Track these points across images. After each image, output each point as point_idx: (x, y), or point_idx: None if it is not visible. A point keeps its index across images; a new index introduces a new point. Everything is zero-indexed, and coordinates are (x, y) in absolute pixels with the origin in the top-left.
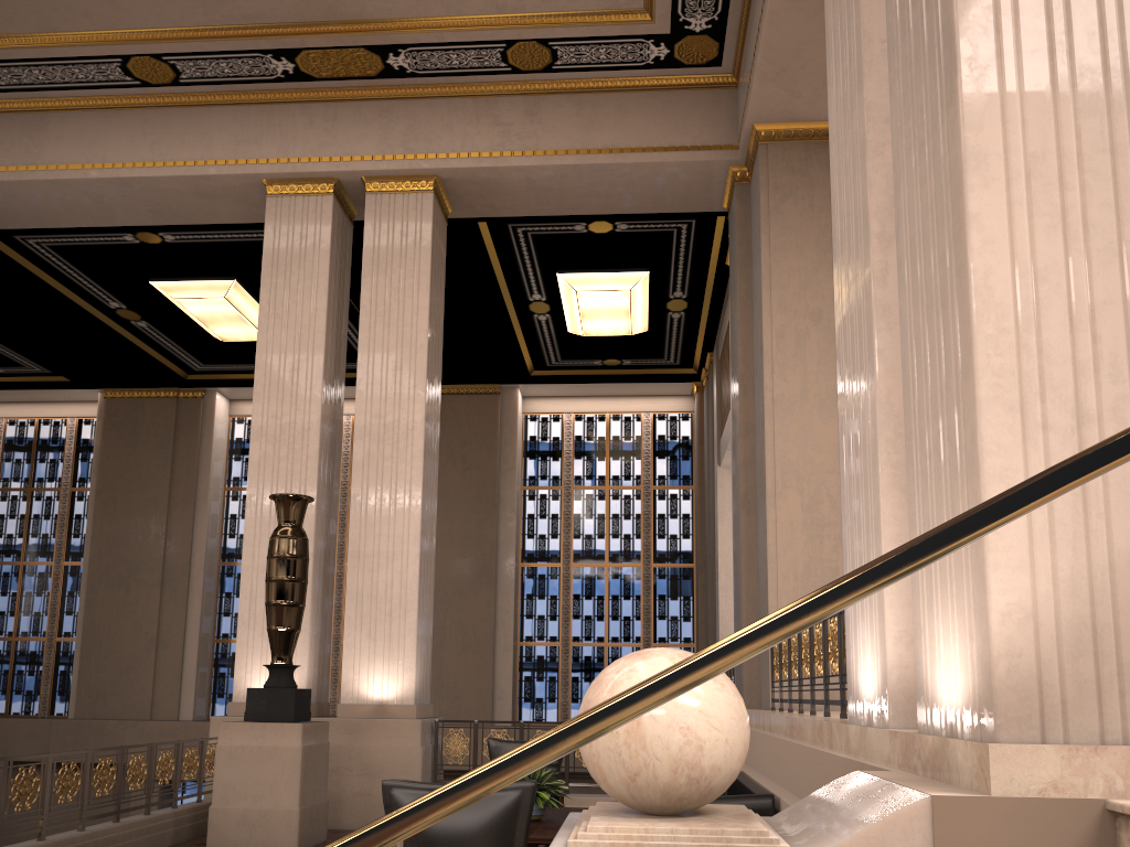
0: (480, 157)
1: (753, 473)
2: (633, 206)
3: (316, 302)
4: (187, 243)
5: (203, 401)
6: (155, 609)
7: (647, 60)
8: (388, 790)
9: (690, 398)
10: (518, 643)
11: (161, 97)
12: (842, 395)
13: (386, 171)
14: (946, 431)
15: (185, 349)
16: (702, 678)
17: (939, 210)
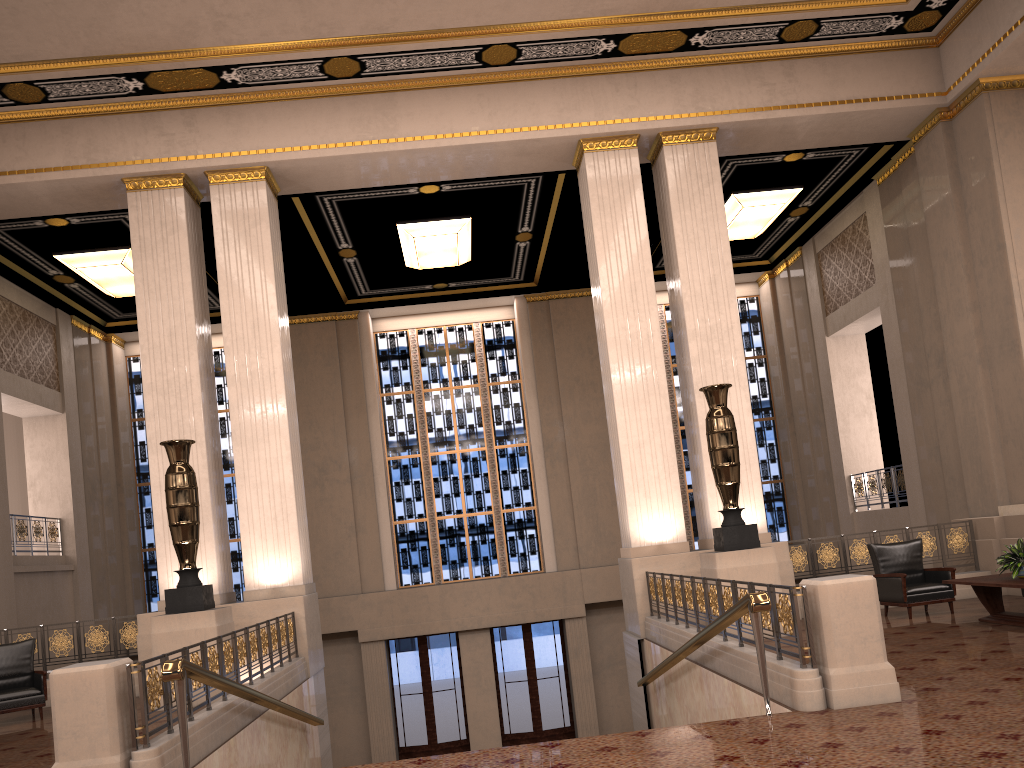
0: (755, 111)
1: (982, 338)
2: (842, 141)
3: (639, 235)
4: (456, 191)
5: (358, 322)
6: (349, 502)
7: (882, 29)
8: None
9: (755, 284)
10: None
11: (491, 75)
12: None
13: (682, 127)
14: None
15: (367, 278)
16: None
17: None
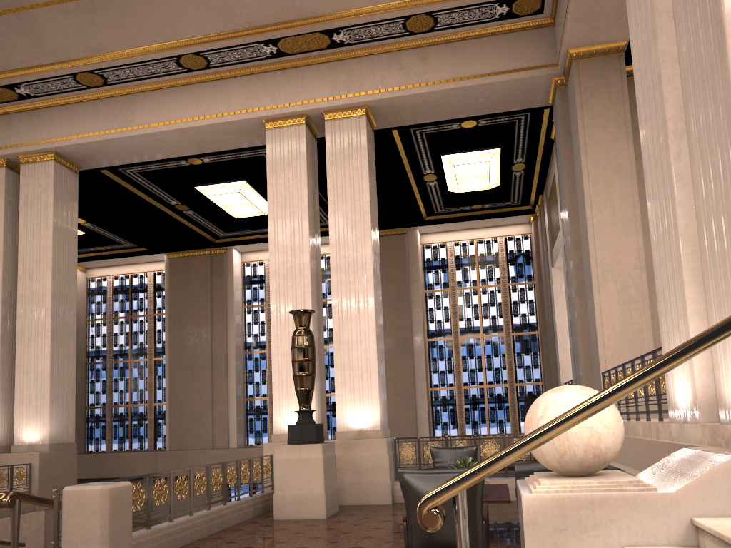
0: (393, 90)
1: (581, 272)
2: (490, 109)
3: (300, 191)
4: (216, 162)
5: (226, 255)
6: (209, 383)
7: (494, 16)
8: (401, 474)
9: (528, 225)
10: (429, 389)
11: (199, 77)
12: (653, 227)
13: (336, 106)
14: (730, 251)
15: (214, 224)
16: (617, 398)
17: (718, 122)
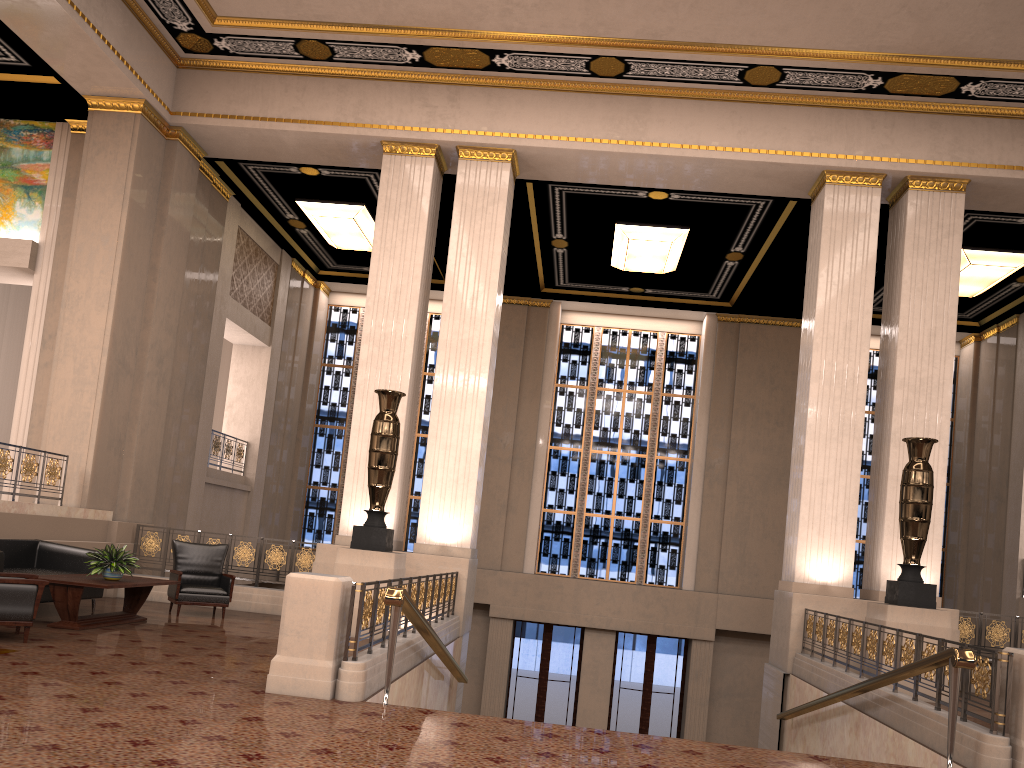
0: (1014, 169)
1: None
2: None
3: (865, 275)
4: (683, 201)
5: (549, 311)
6: (506, 481)
7: None
8: None
9: (957, 344)
10: None
11: (748, 94)
12: None
13: (933, 173)
14: None
15: (570, 270)
16: None
17: None
